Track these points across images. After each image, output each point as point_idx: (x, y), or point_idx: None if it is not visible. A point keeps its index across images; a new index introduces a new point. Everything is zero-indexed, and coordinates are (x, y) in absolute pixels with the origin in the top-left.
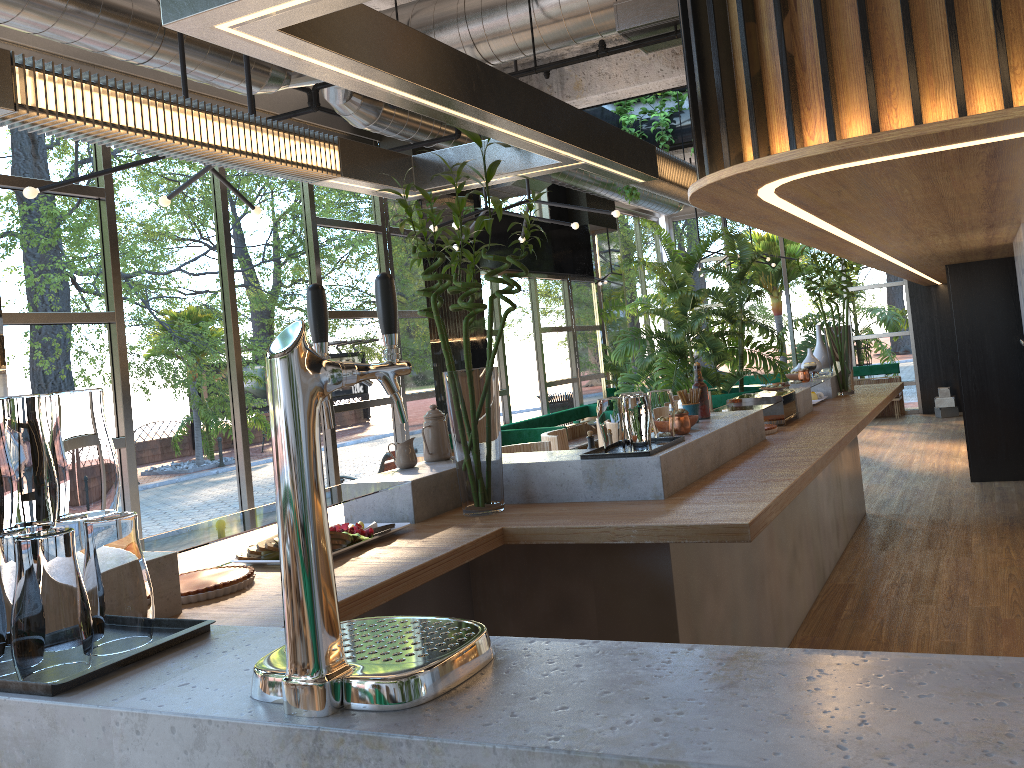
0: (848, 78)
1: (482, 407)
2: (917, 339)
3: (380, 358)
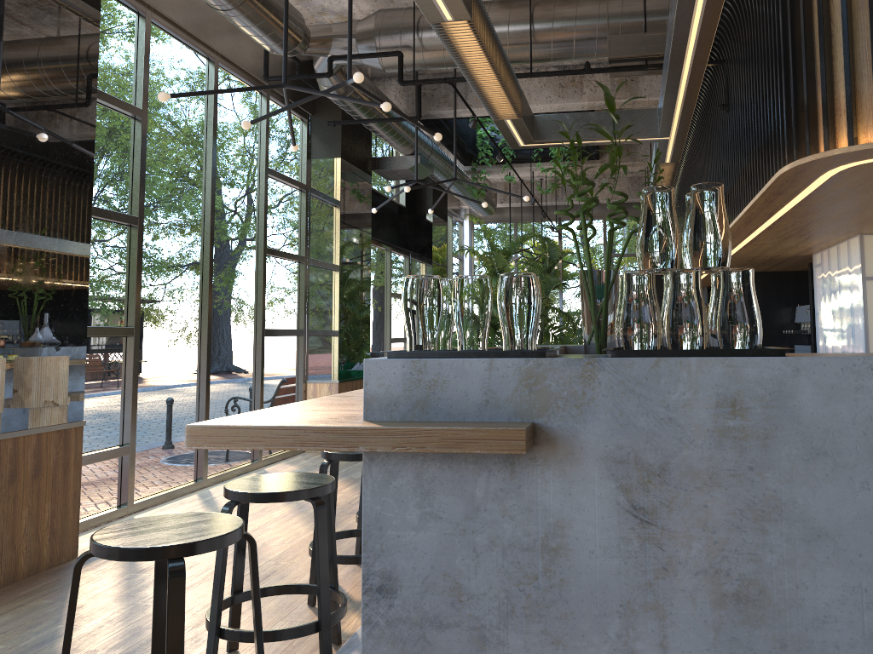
0: None
1: (614, 297)
2: None
3: (294, 296)
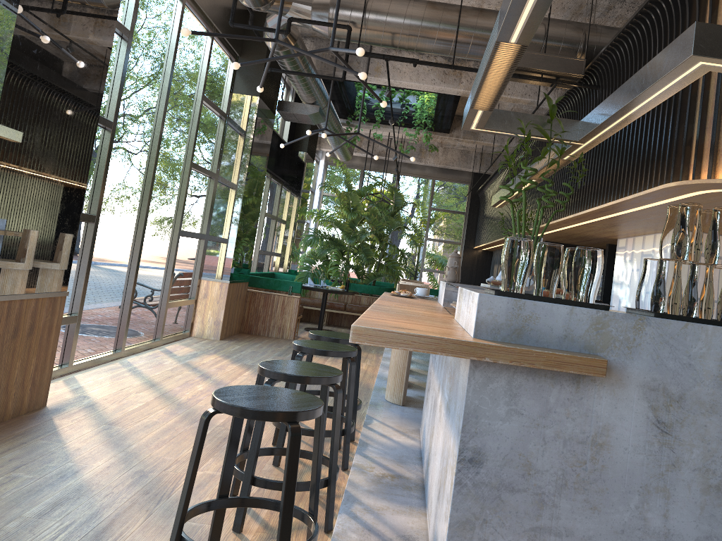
0: None
1: None
2: (461, 279)
3: (203, 205)
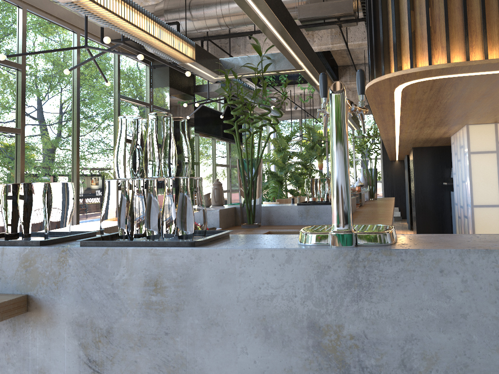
0: (454, 38)
1: (256, 176)
2: (385, 184)
3: None
